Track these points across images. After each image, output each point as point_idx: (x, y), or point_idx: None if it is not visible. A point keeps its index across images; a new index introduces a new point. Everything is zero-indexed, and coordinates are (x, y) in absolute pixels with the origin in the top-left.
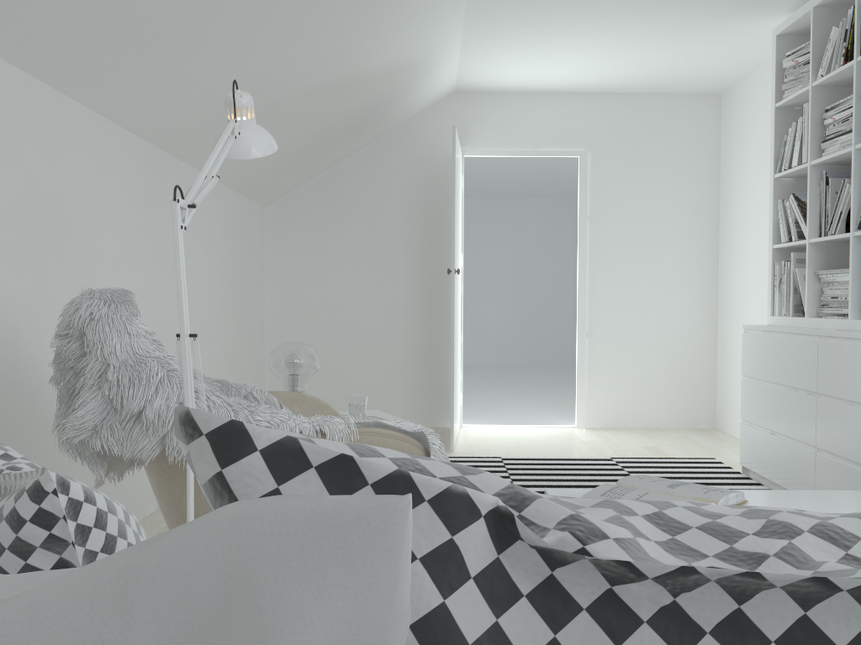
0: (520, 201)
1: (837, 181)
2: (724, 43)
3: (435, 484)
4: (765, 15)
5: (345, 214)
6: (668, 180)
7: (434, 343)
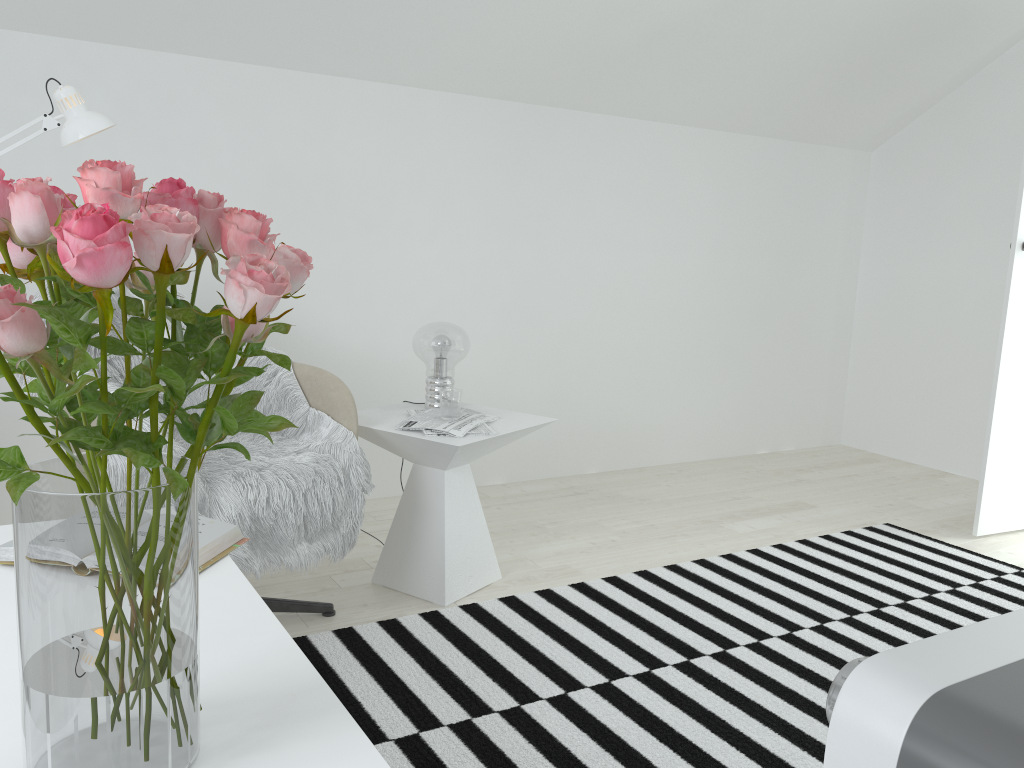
0: None
1: None
2: None
3: None
4: None
5: (976, 154)
6: None
7: None
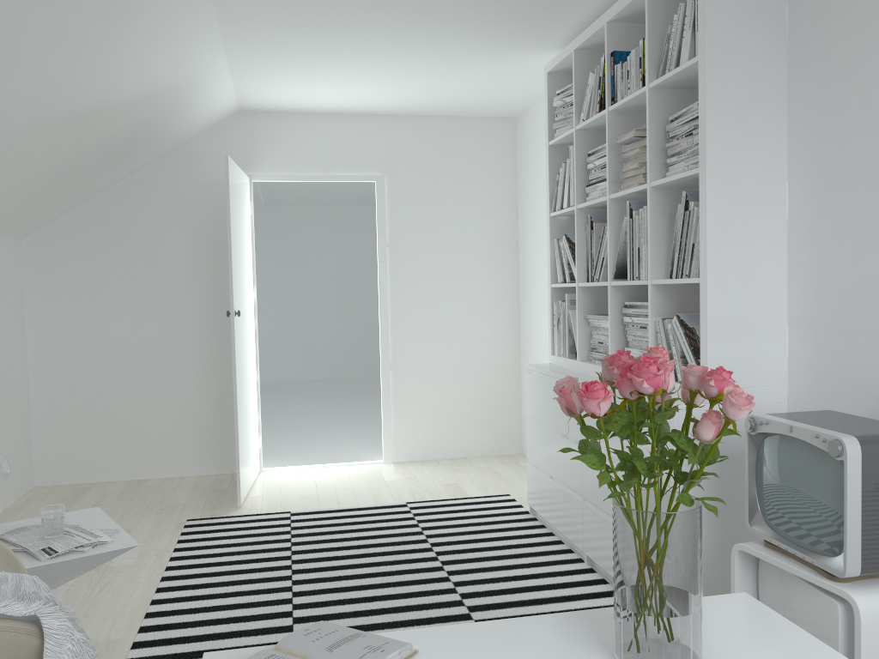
0: (346, 209)
1: (600, 226)
2: (504, 74)
3: None
4: (537, 51)
5: (120, 246)
6: (468, 206)
7: (228, 383)
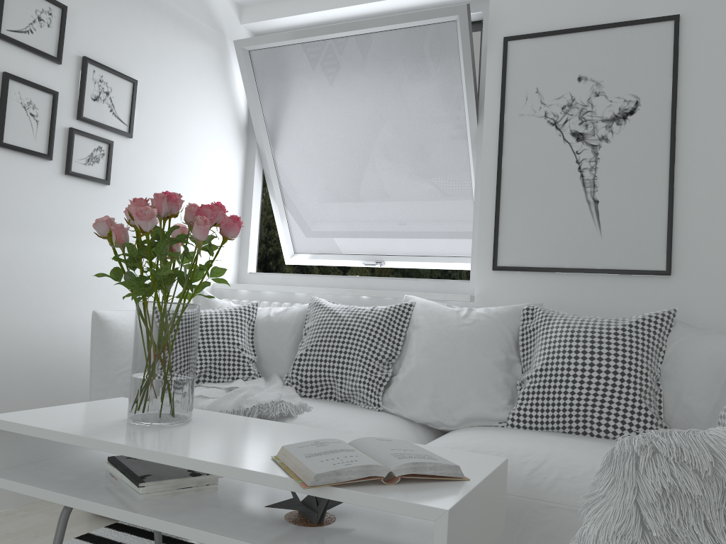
0: None
1: None
2: None
3: (647, 313)
4: None
5: None
6: None
7: None
